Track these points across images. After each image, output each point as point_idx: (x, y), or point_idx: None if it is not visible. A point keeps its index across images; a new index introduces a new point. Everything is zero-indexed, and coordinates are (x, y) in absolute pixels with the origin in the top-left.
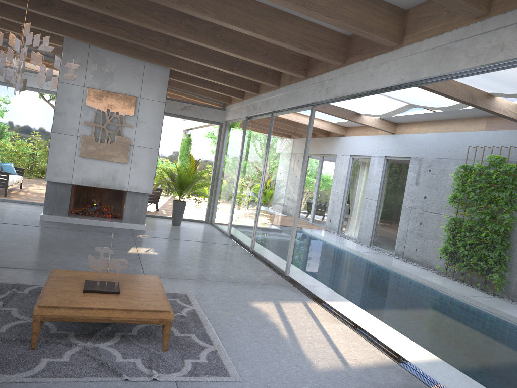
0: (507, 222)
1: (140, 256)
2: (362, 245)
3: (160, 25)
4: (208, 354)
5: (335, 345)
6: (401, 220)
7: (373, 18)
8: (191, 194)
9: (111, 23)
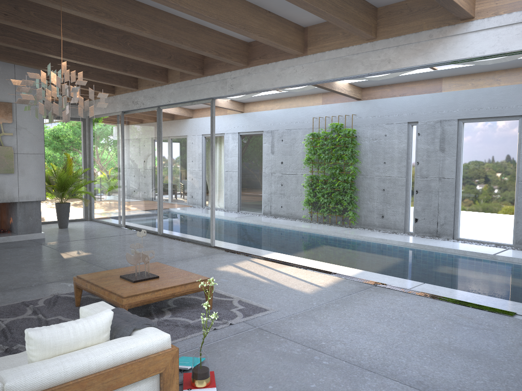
0: (352, 172)
1: (81, 259)
2: (231, 212)
3: (76, 36)
4: (239, 303)
5: (301, 279)
6: (264, 184)
7: (286, 35)
8: (73, 194)
9: (1, 32)
